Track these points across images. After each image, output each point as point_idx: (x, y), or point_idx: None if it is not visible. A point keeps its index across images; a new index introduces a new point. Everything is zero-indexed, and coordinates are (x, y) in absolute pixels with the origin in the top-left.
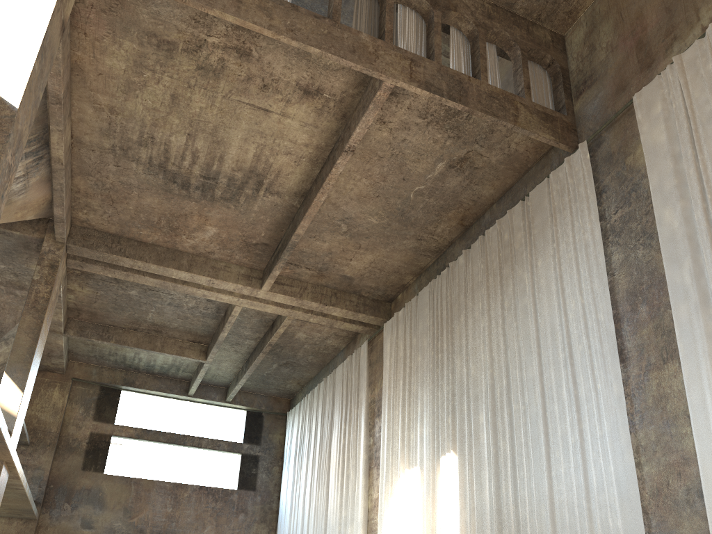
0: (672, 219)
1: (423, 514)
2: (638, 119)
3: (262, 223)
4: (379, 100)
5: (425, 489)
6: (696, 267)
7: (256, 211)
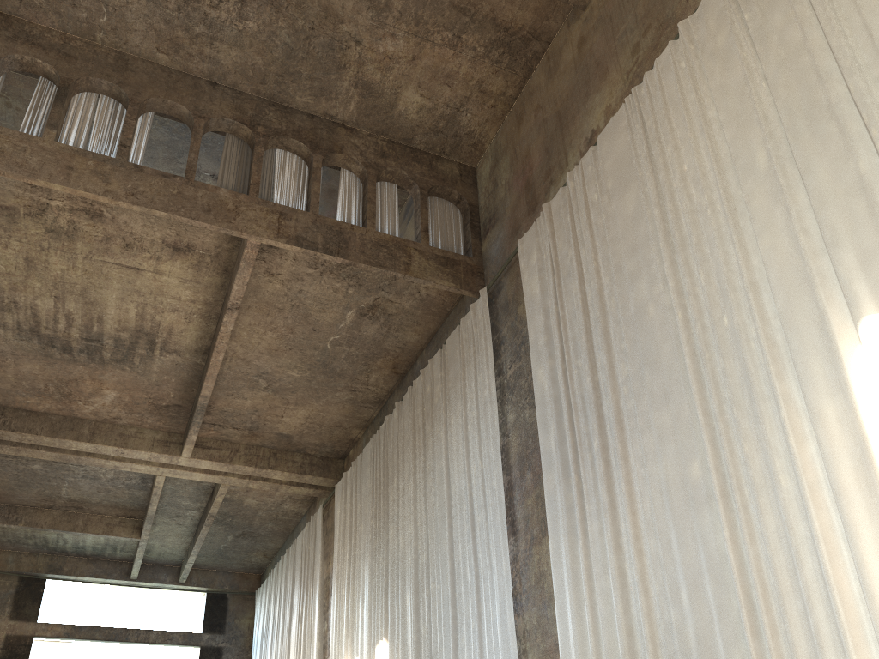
0: (543, 379)
1: None
2: (521, 268)
3: (167, 383)
4: (250, 257)
5: None
6: (559, 432)
7: (156, 371)
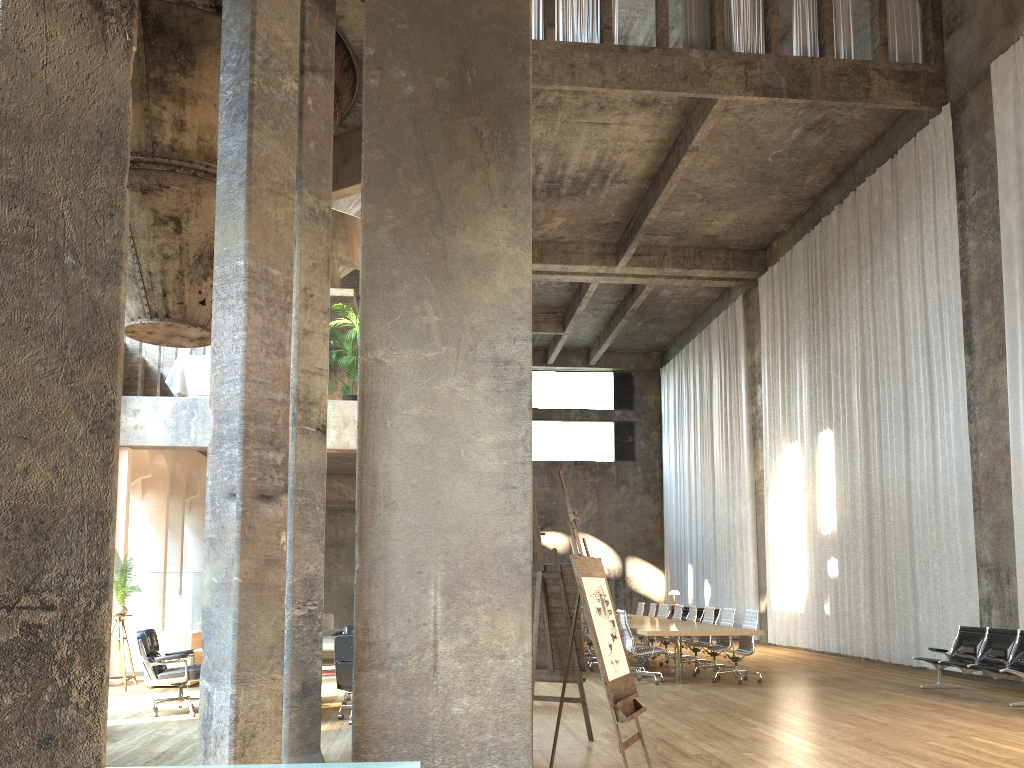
0: (1011, 219)
1: (804, 489)
2: (993, 95)
3: (611, 207)
4: (717, 111)
5: (806, 464)
6: (1023, 273)
7: (603, 198)
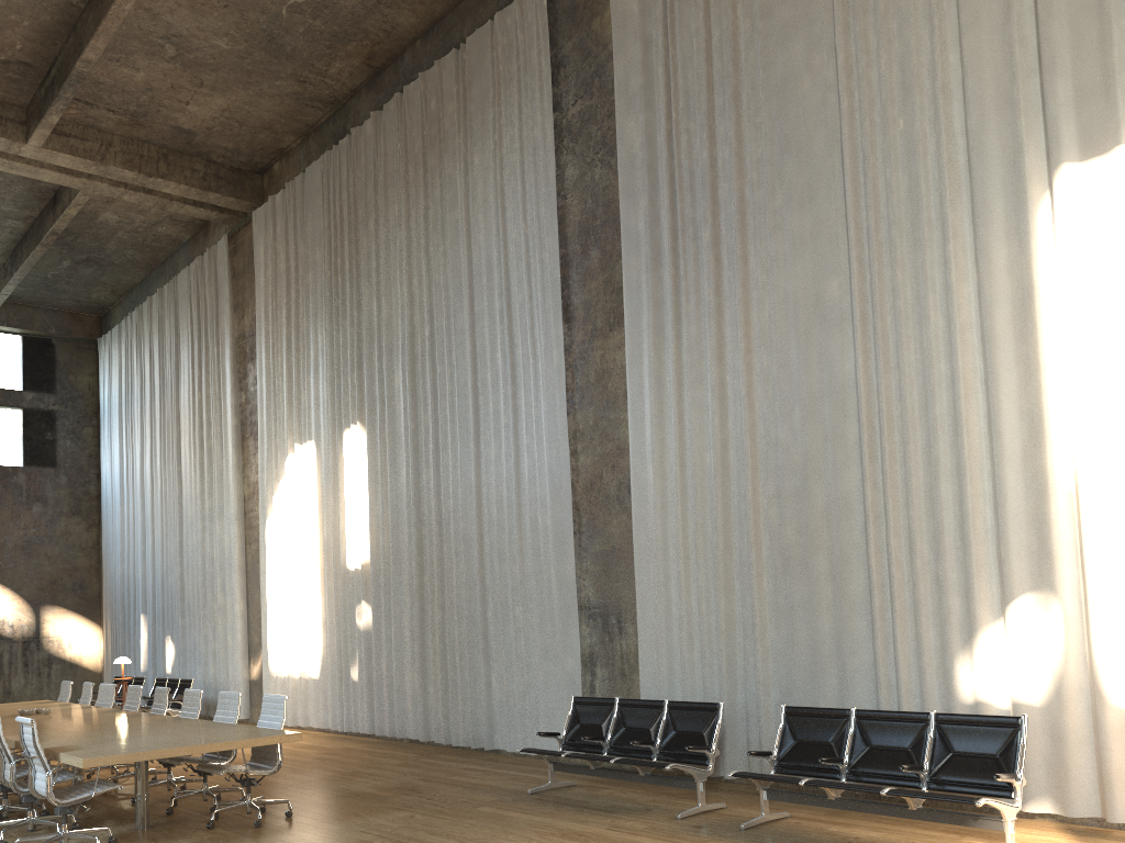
0: (633, 135)
1: (322, 507)
2: None
3: (15, 28)
4: None
5: (324, 473)
6: (652, 211)
7: (0, 5)
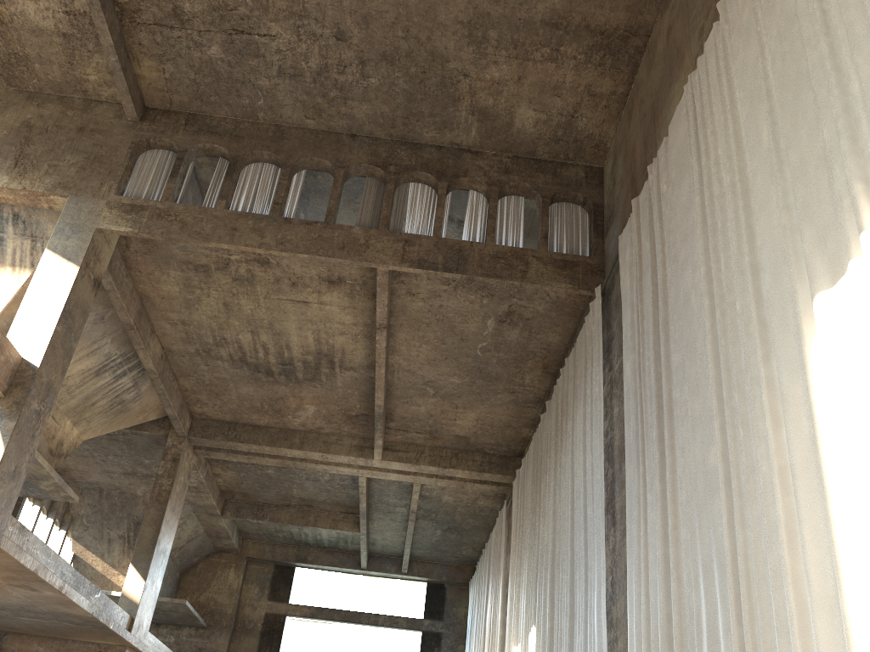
0: (629, 372)
1: None
2: (620, 264)
3: (352, 396)
4: (383, 283)
5: None
6: (636, 424)
7: (341, 386)
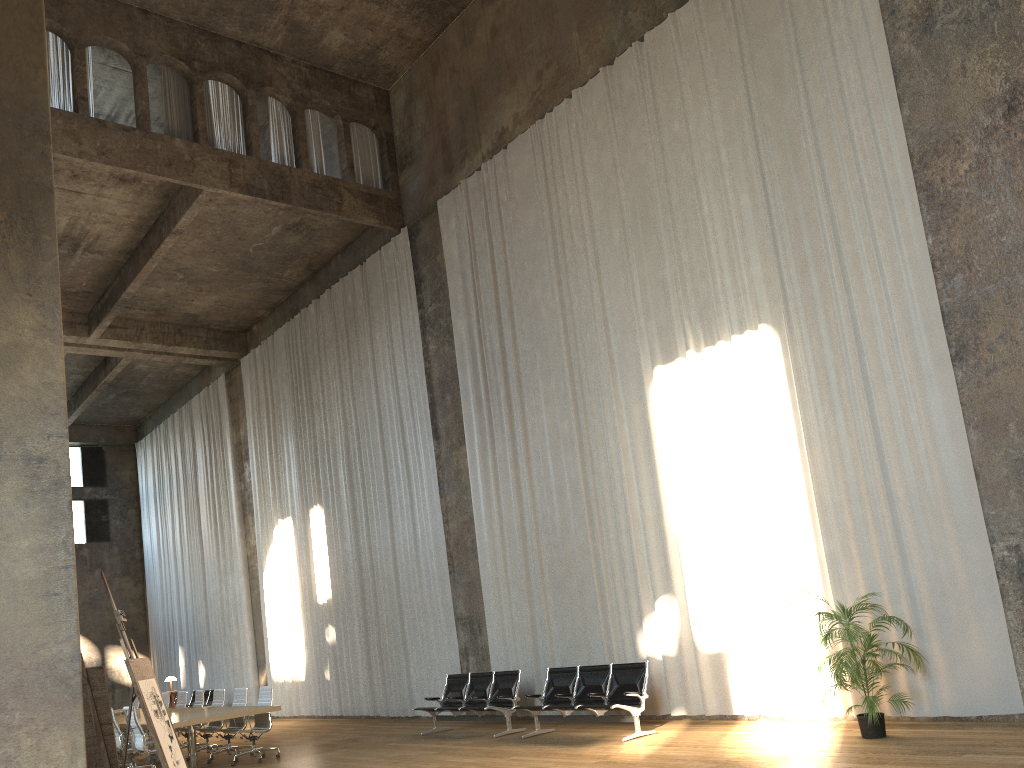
0: (462, 329)
1: (299, 562)
2: (441, 226)
3: (82, 275)
4: (203, 200)
5: (299, 538)
6: (475, 375)
7: (74, 266)
